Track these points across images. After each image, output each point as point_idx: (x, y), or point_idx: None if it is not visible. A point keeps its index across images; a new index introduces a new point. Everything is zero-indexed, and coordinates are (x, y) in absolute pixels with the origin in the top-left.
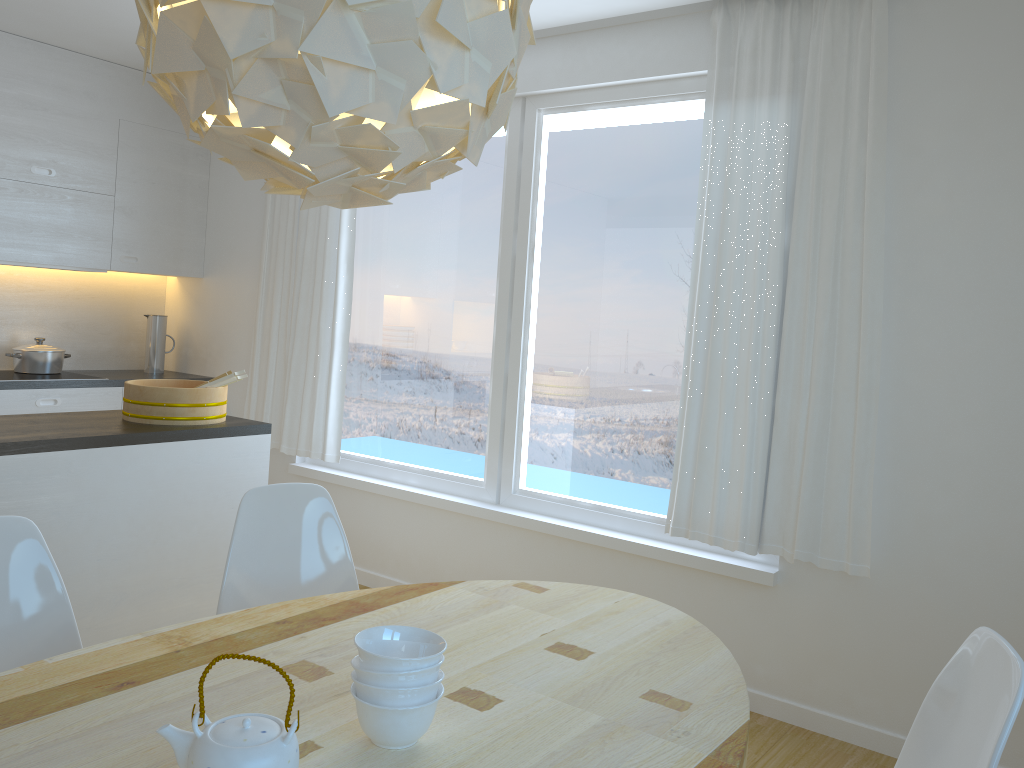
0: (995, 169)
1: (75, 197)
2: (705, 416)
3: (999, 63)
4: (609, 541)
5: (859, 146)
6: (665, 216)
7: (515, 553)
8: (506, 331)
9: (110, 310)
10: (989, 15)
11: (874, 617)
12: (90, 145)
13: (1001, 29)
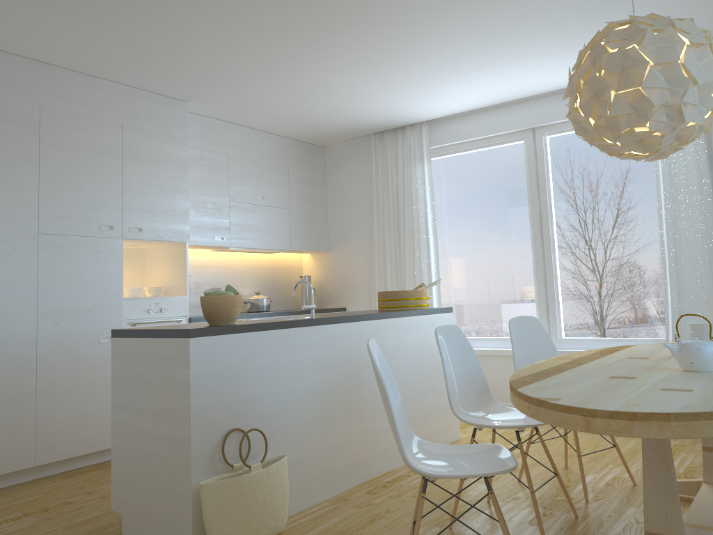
0: None
1: (274, 211)
2: (682, 277)
3: None
4: None
5: None
6: (631, 179)
7: None
8: (541, 253)
9: (279, 275)
10: None
11: None
12: (278, 182)
13: None
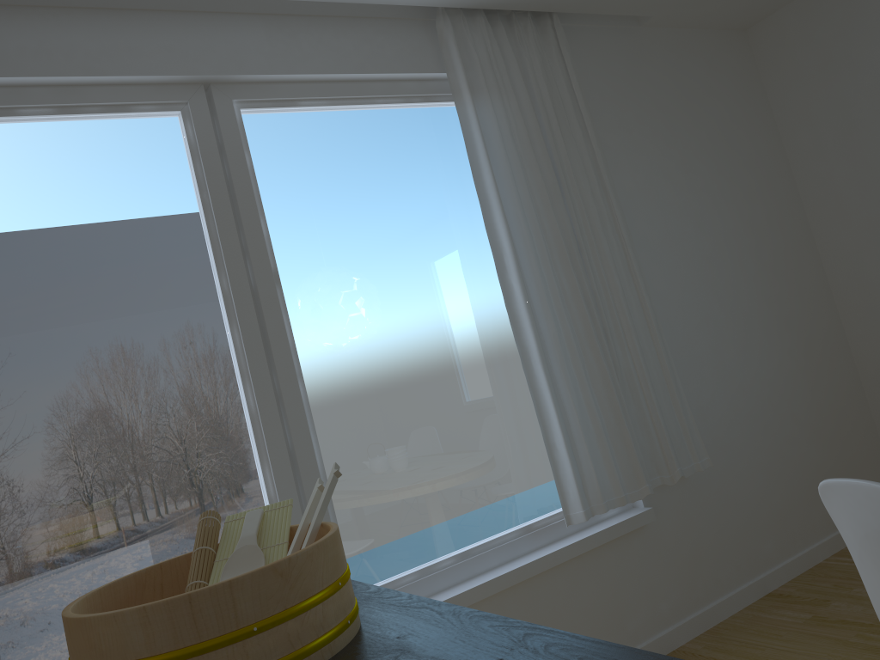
0: (647, 158)
1: None
2: (572, 387)
3: (625, 90)
4: (519, 573)
5: (584, 140)
6: (424, 216)
7: None
8: (273, 390)
9: None
10: (610, 58)
11: (706, 502)
12: None
13: (618, 68)
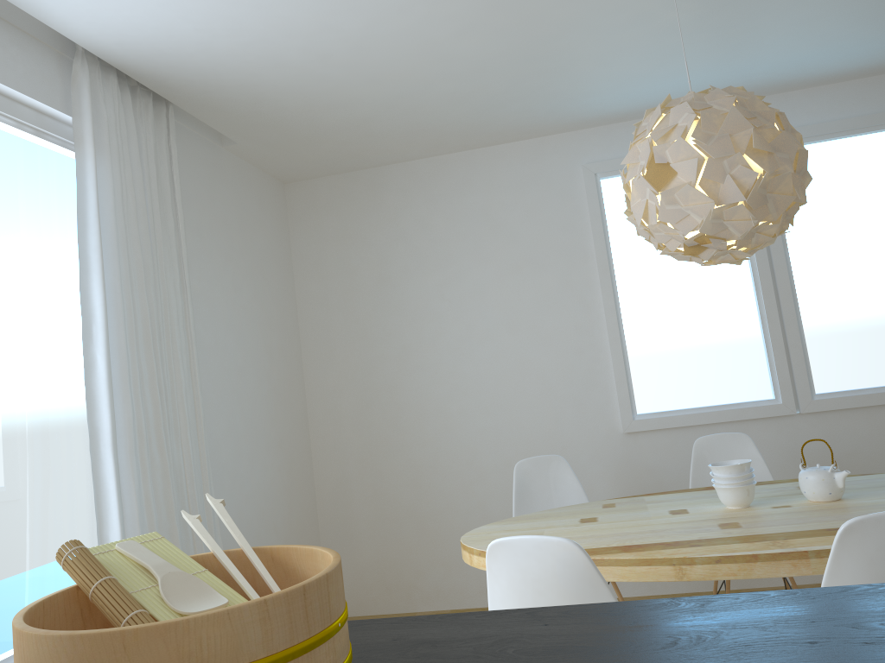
0: (212, 266)
1: None
2: (137, 477)
3: (205, 198)
4: None
5: (175, 232)
6: (11, 259)
7: None
8: None
9: None
10: (198, 164)
11: None
12: None
13: (203, 176)
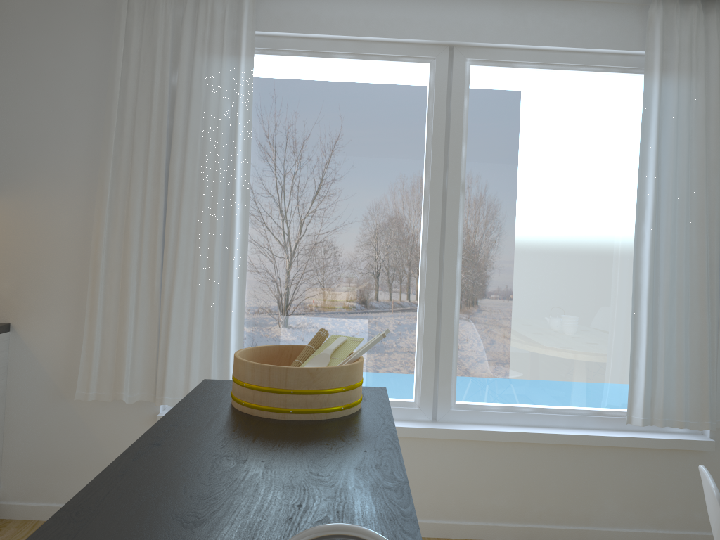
0: None
1: None
2: (668, 326)
3: None
4: (573, 438)
5: None
6: (591, 164)
7: (467, 464)
8: (438, 260)
9: None
10: None
11: None
12: None
13: None
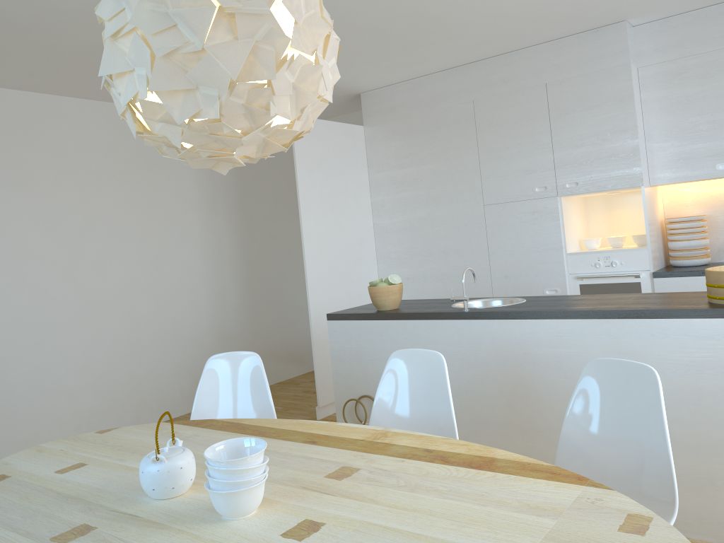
0: None
1: None
2: None
3: None
4: None
5: None
6: None
7: None
8: None
9: None
10: None
11: None
12: None
13: None
